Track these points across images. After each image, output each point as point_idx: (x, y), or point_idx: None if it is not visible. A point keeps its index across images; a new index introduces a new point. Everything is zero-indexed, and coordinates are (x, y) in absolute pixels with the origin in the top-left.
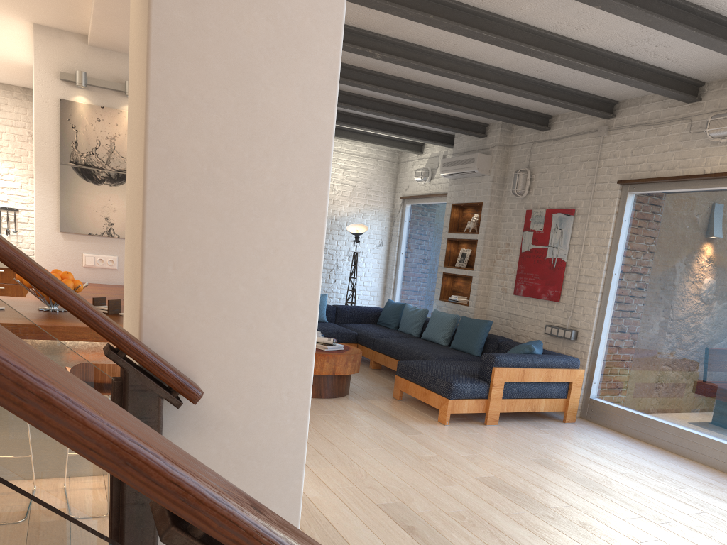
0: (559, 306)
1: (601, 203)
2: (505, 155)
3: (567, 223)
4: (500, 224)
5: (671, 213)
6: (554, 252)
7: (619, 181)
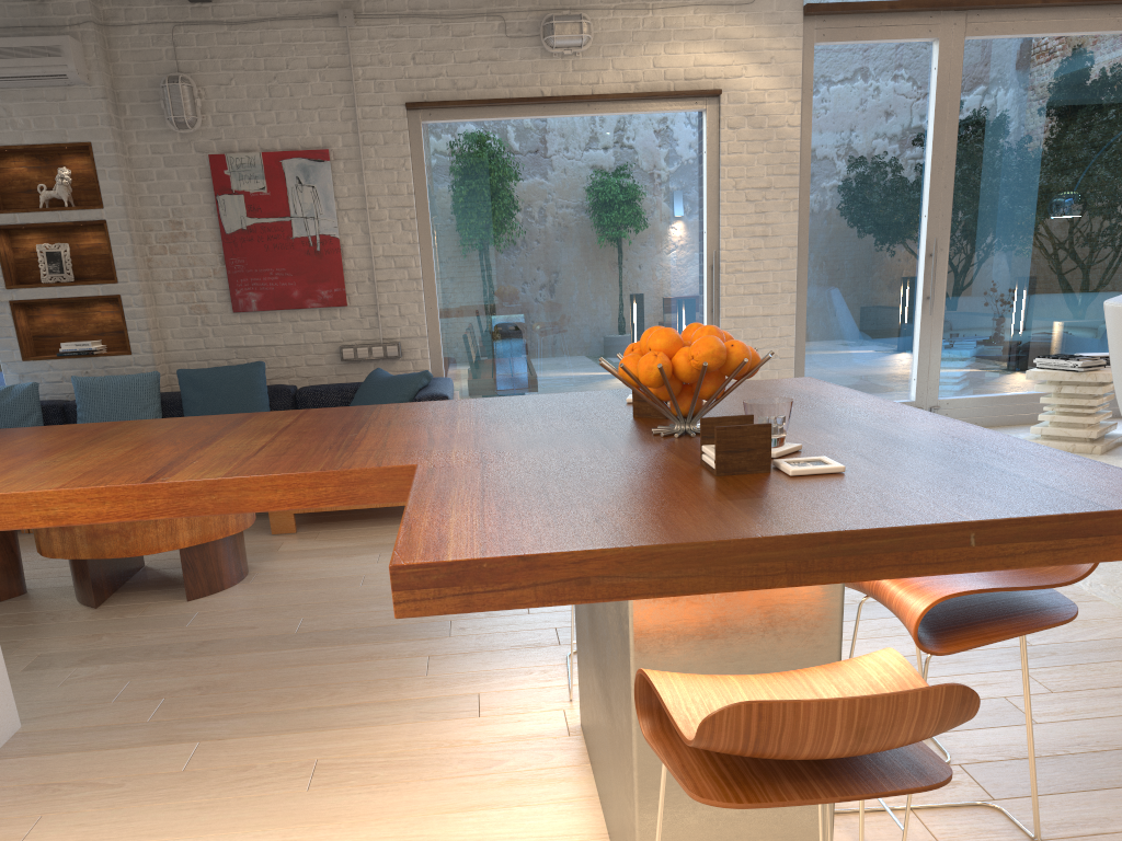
0: (349, 313)
1: (380, 139)
2: (104, 43)
3: (322, 174)
4: (136, 186)
5: (497, 152)
6: (310, 225)
7: (410, 104)
